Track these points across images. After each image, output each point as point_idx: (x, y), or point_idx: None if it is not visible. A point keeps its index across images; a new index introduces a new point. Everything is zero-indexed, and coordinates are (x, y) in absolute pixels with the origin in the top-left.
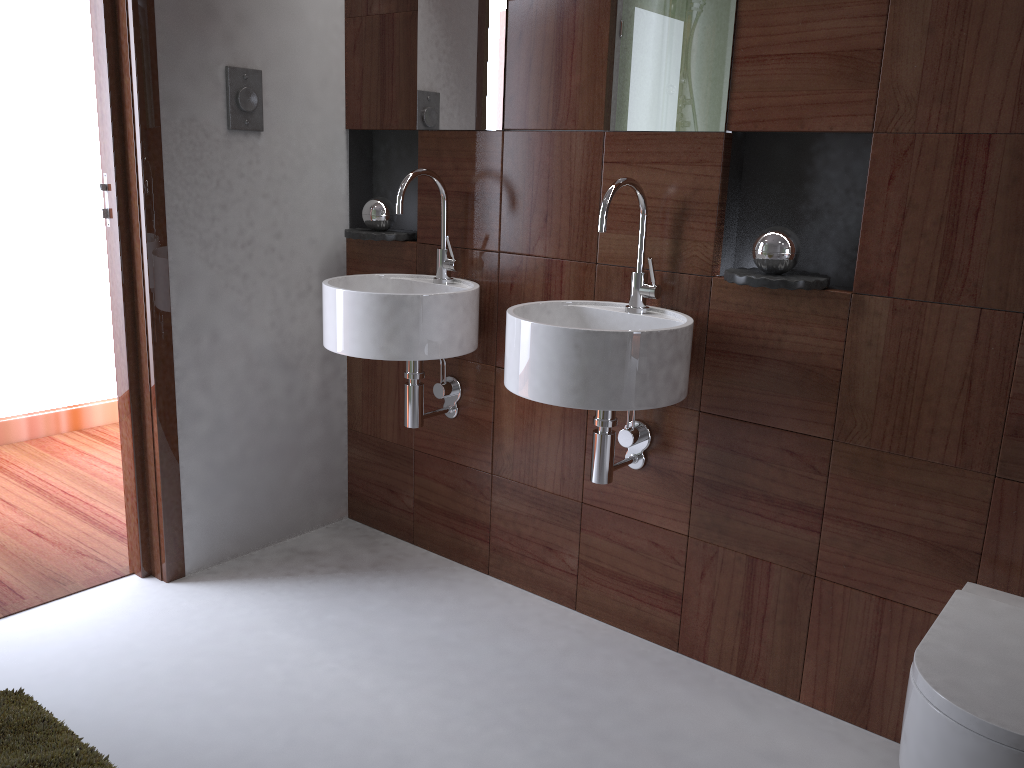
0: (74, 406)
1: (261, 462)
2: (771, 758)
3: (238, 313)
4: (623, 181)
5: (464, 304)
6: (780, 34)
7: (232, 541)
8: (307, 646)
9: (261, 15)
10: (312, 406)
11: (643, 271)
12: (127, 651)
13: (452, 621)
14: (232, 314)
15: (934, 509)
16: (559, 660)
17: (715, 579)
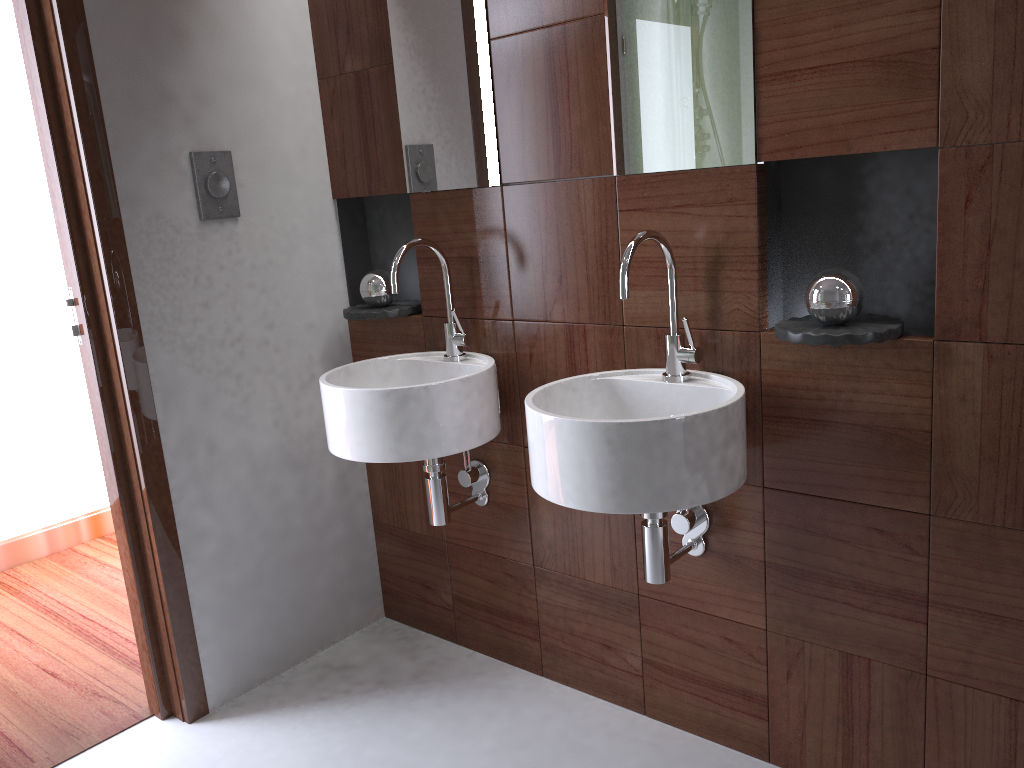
0: (93, 512)
1: (280, 574)
2: None
3: (235, 417)
4: (643, 236)
5: (479, 387)
6: (809, 43)
7: (258, 665)
8: None
9: (223, 91)
10: (330, 503)
11: (678, 332)
12: None
13: (506, 744)
14: (229, 420)
15: None
16: None
17: (804, 679)
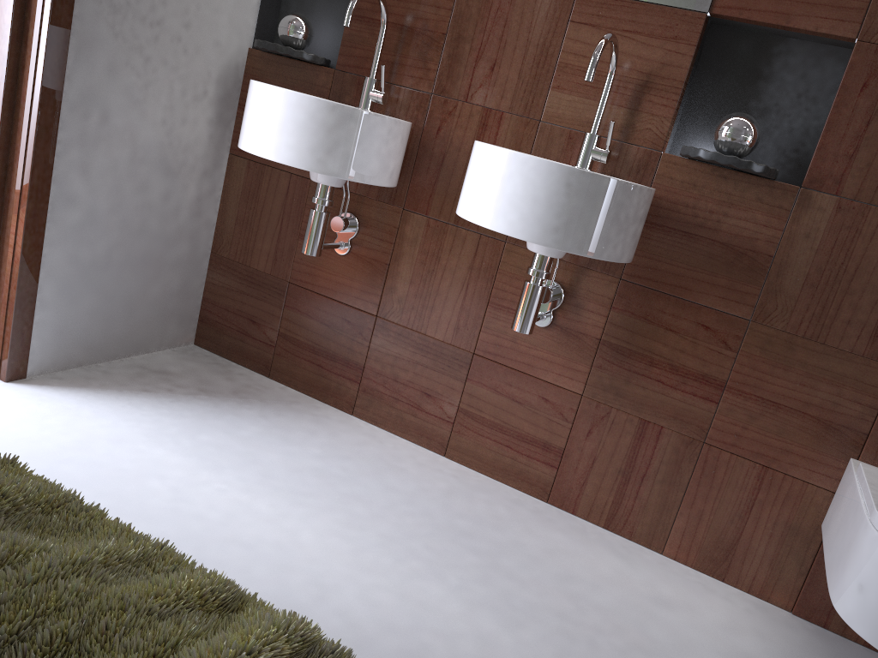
0: None
1: (125, 268)
2: (660, 603)
3: (133, 98)
4: (613, 36)
5: (403, 135)
6: None
7: (81, 348)
8: (187, 464)
9: None
10: (183, 220)
11: (597, 134)
12: None
13: (331, 454)
14: (127, 98)
15: (834, 392)
16: (445, 501)
17: (602, 438)
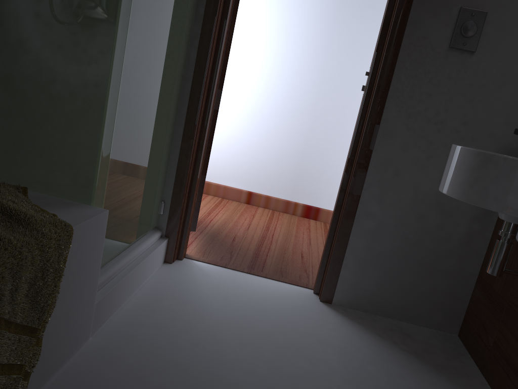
0: None
1: (402, 263)
2: None
3: (417, 164)
4: None
5: None
6: None
7: (366, 301)
8: (336, 370)
9: None
10: (453, 245)
11: None
12: (262, 312)
13: None
14: (413, 163)
15: None
16: None
17: None
